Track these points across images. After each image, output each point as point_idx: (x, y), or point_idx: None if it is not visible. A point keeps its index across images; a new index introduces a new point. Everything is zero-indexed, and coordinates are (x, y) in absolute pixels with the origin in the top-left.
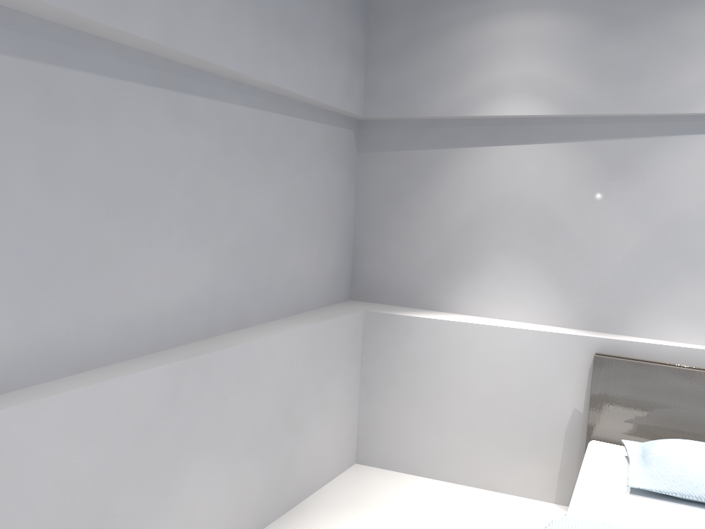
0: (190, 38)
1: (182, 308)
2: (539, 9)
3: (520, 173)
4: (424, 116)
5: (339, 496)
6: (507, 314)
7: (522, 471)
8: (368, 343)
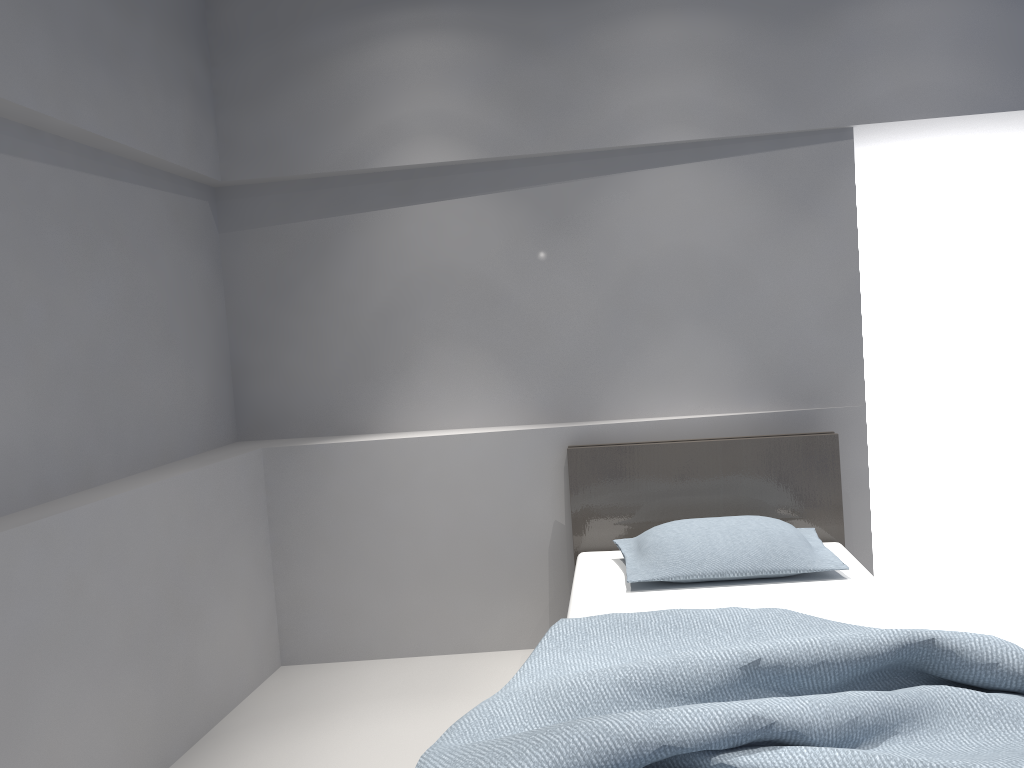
0: None
1: None
2: (437, 28)
3: (444, 237)
4: (308, 174)
5: (268, 707)
6: (456, 421)
7: (505, 616)
8: (275, 492)
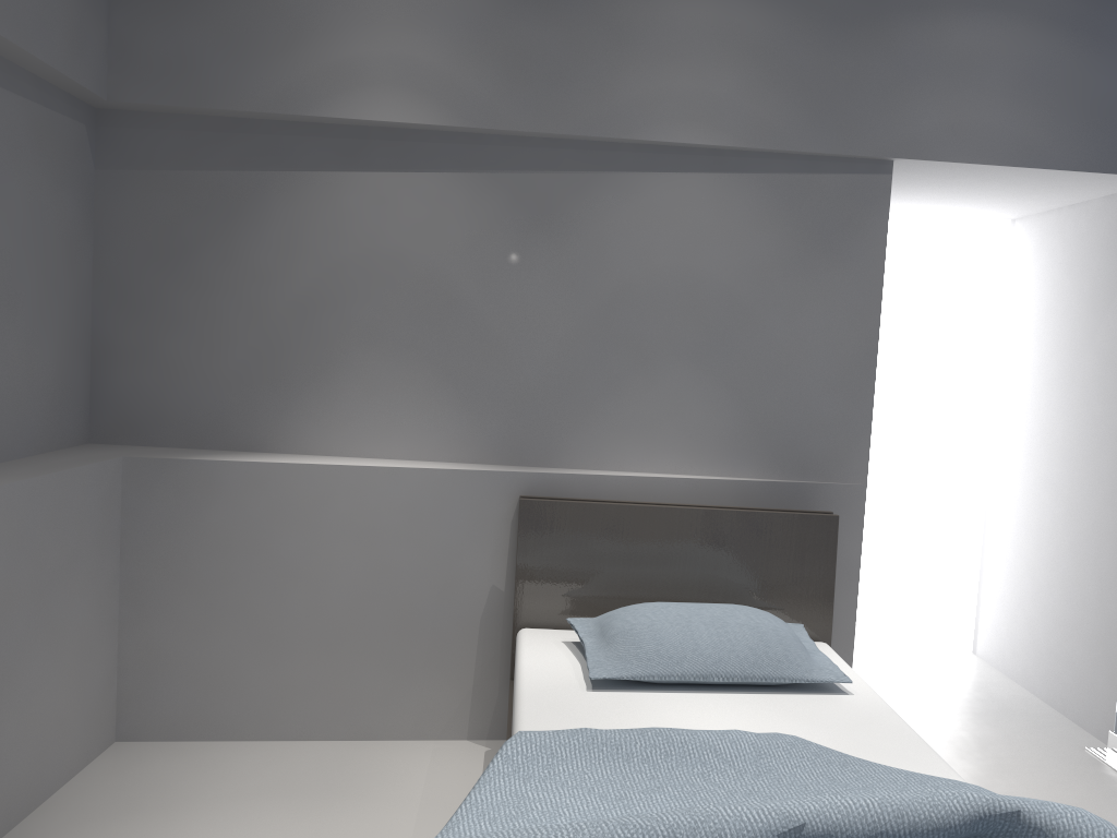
0: None
1: None
2: None
3: (394, 218)
4: (227, 110)
5: (93, 803)
6: (381, 449)
7: (417, 698)
8: (135, 516)
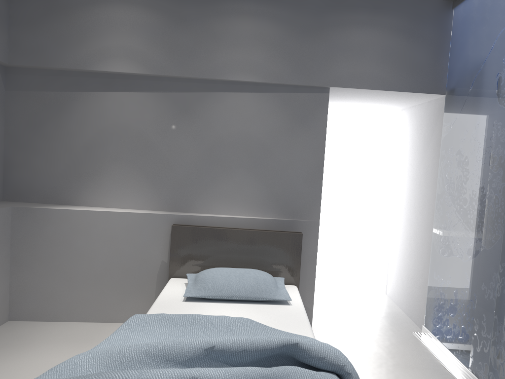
0: None
1: None
2: (133, 4)
3: (125, 110)
4: (56, 67)
5: None
6: (120, 204)
7: (131, 306)
8: (16, 230)
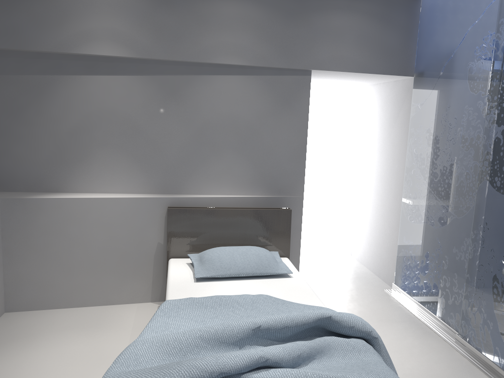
0: None
1: None
2: None
3: (111, 94)
4: (35, 50)
5: None
6: (110, 189)
7: (130, 287)
8: (7, 222)
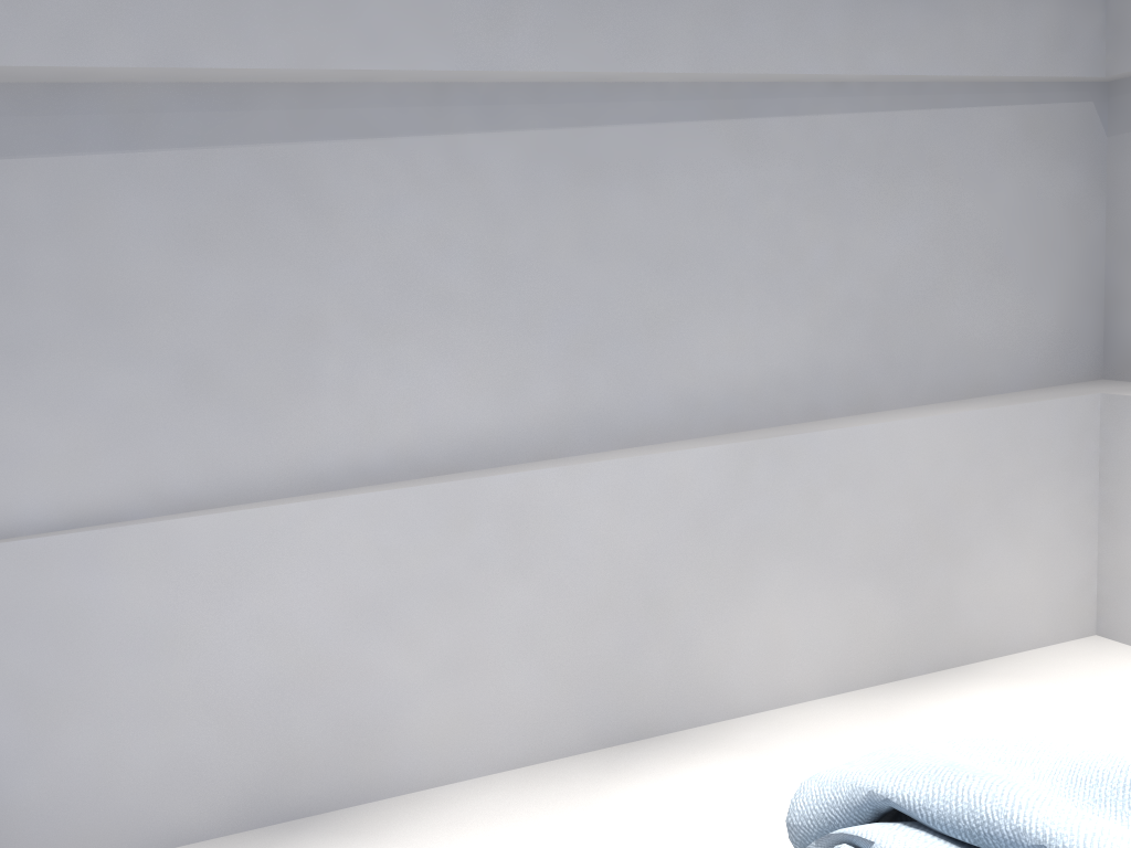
0: (738, 53)
1: (765, 383)
2: None
3: None
4: None
5: (1036, 668)
6: None
7: None
8: (1109, 445)
